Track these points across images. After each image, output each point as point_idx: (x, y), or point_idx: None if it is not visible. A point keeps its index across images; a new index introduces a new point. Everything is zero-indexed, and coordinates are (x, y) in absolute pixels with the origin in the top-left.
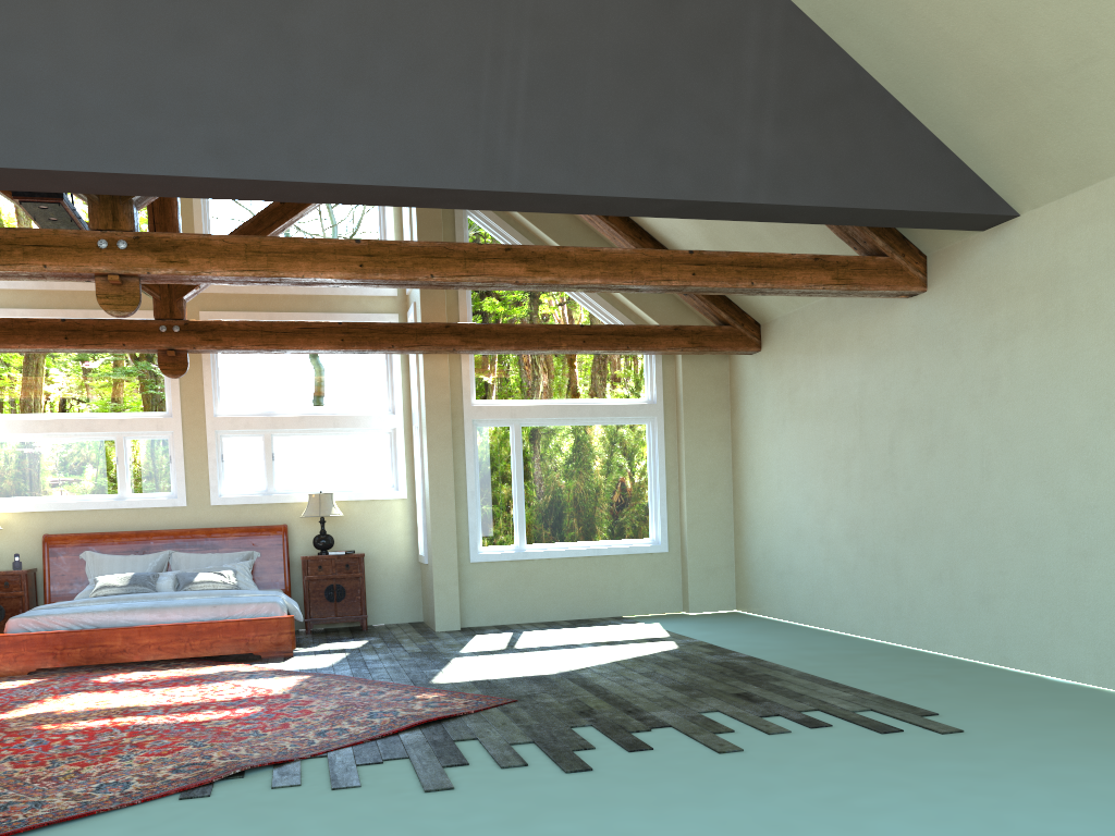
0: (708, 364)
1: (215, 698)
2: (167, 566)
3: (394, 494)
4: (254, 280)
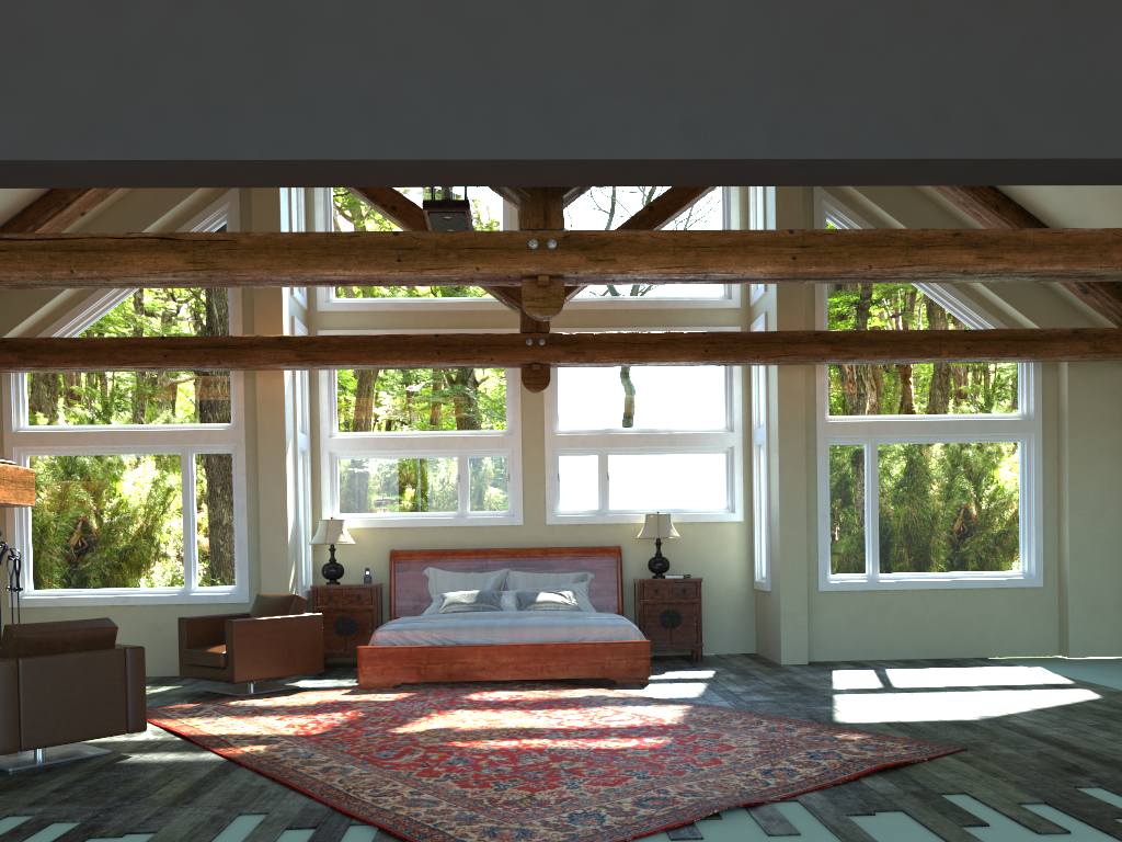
0: (1099, 373)
1: (606, 724)
2: (504, 585)
3: (730, 517)
4: (678, 278)
